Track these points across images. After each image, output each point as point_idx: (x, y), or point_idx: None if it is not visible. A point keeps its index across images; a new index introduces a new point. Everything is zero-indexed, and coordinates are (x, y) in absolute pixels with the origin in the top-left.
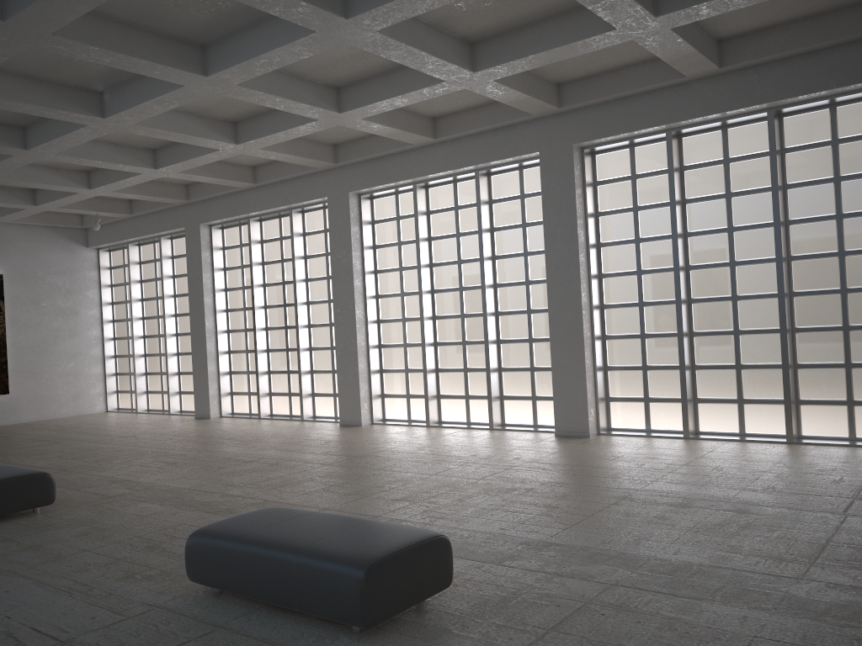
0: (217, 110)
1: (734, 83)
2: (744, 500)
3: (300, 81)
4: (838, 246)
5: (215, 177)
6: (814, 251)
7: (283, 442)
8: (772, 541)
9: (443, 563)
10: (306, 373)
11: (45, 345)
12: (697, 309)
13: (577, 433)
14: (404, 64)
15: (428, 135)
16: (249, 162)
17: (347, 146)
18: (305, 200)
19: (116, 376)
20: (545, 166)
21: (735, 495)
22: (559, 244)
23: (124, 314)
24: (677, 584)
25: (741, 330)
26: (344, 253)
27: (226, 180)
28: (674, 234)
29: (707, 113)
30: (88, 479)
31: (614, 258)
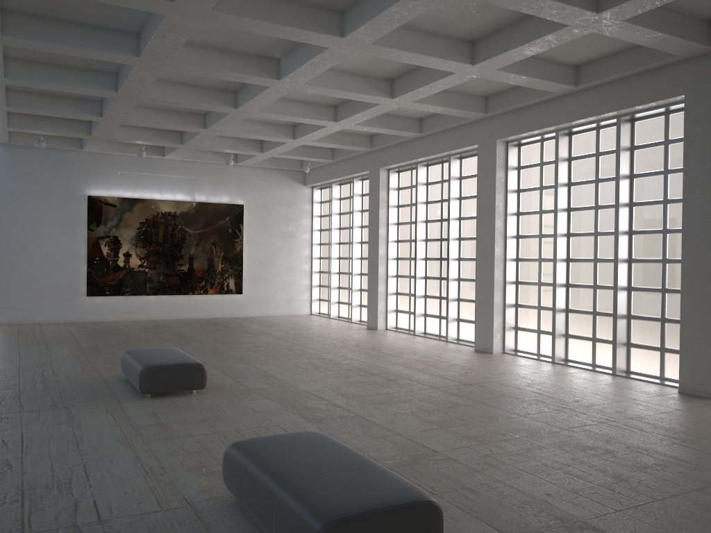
0: (373, 69)
1: None
2: None
3: (434, 37)
4: None
5: (385, 128)
6: None
7: (415, 359)
8: None
9: (427, 531)
10: (453, 301)
11: (270, 259)
12: None
13: (702, 393)
14: (520, 10)
15: (569, 83)
16: (415, 115)
17: (496, 98)
18: (460, 148)
19: (319, 287)
20: (690, 109)
21: None
22: (699, 192)
23: (327, 239)
24: None
25: None
26: (489, 196)
27: (395, 131)
28: None
29: None
30: (249, 370)
31: None
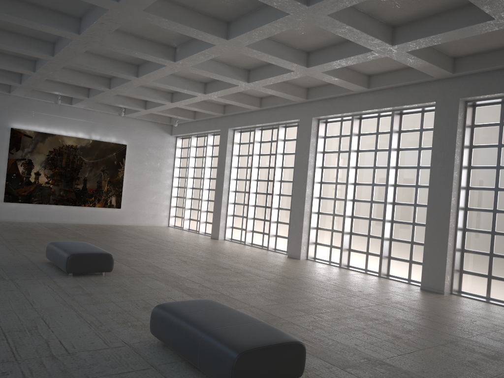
0: (238, 62)
1: None
2: None
3: (284, 46)
4: None
5: (237, 101)
6: None
7: (250, 260)
8: None
9: (297, 361)
10: (274, 222)
11: (142, 185)
12: None
13: (435, 290)
14: (346, 38)
15: (364, 85)
16: (258, 95)
17: (314, 89)
18: (287, 120)
19: (176, 207)
20: (438, 111)
21: None
22: (440, 163)
23: (184, 174)
24: None
25: None
26: (304, 154)
27: (244, 104)
28: None
29: None
30: (138, 261)
31: (479, 177)
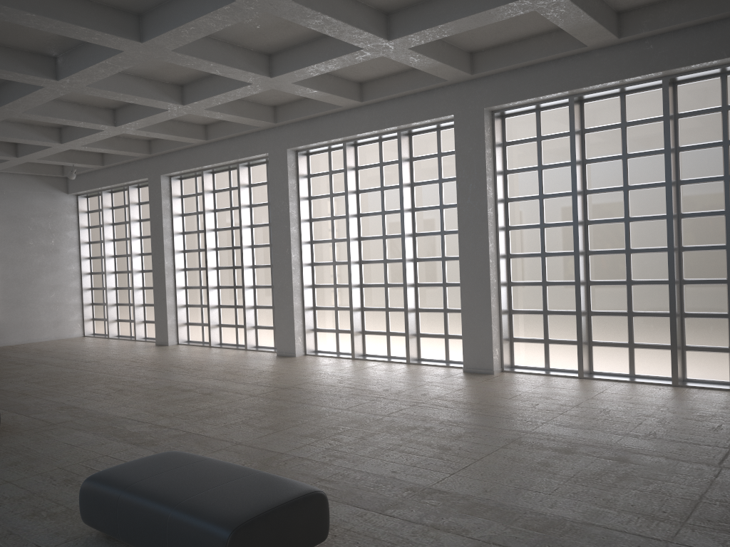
0: (163, 74)
1: (632, 53)
2: (625, 447)
3: (233, 48)
4: (725, 205)
5: (169, 134)
6: (702, 210)
7: (223, 371)
8: (647, 495)
9: (318, 519)
10: (250, 308)
11: (30, 278)
12: (594, 260)
13: (482, 370)
14: (323, 32)
15: (355, 98)
16: (201, 121)
17: (285, 108)
18: (250, 155)
19: (92, 306)
20: (459, 127)
21: (617, 440)
22: (470, 199)
23: (99, 252)
24: (547, 543)
25: (633, 281)
26: (282, 203)
27: (180, 137)
28: (574, 191)
29: (606, 81)
30: (41, 404)
31: (519, 212)
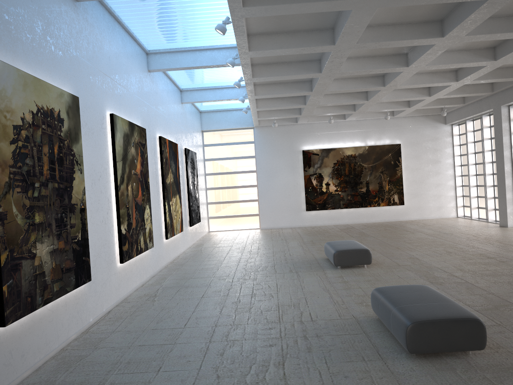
0: (477, 44)
1: None
2: None
3: None
4: None
5: (498, 78)
6: None
7: None
8: None
9: (475, 335)
10: None
11: (422, 179)
12: None
13: None
14: None
15: None
16: None
17: None
18: None
19: (462, 197)
20: None
21: None
22: None
23: (466, 161)
24: None
25: None
26: None
27: (507, 78)
28: None
29: None
30: (402, 254)
31: None
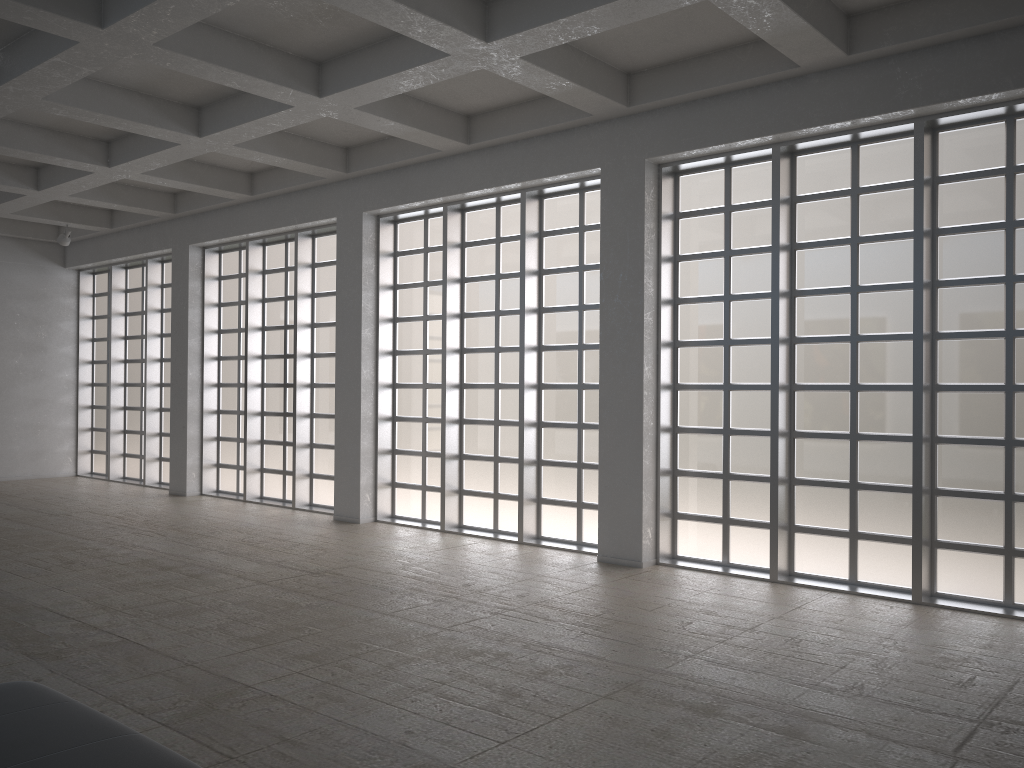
0: (167, 88)
1: (868, 79)
2: (806, 710)
3: (258, 48)
4: (1006, 322)
5: (194, 183)
6: (971, 328)
7: (240, 540)
8: None
9: None
10: (304, 447)
11: None
12: (802, 399)
13: (625, 561)
14: (380, 23)
15: (459, 138)
16: (243, 167)
17: (361, 151)
18: (311, 220)
19: (92, 432)
20: (608, 187)
21: (797, 696)
22: (619, 296)
23: (105, 354)
24: None
25: (860, 435)
26: (353, 293)
27: (211, 188)
28: (775, 291)
29: (828, 121)
30: None
31: (695, 321)
